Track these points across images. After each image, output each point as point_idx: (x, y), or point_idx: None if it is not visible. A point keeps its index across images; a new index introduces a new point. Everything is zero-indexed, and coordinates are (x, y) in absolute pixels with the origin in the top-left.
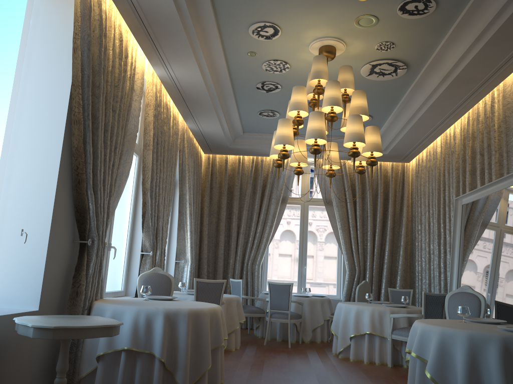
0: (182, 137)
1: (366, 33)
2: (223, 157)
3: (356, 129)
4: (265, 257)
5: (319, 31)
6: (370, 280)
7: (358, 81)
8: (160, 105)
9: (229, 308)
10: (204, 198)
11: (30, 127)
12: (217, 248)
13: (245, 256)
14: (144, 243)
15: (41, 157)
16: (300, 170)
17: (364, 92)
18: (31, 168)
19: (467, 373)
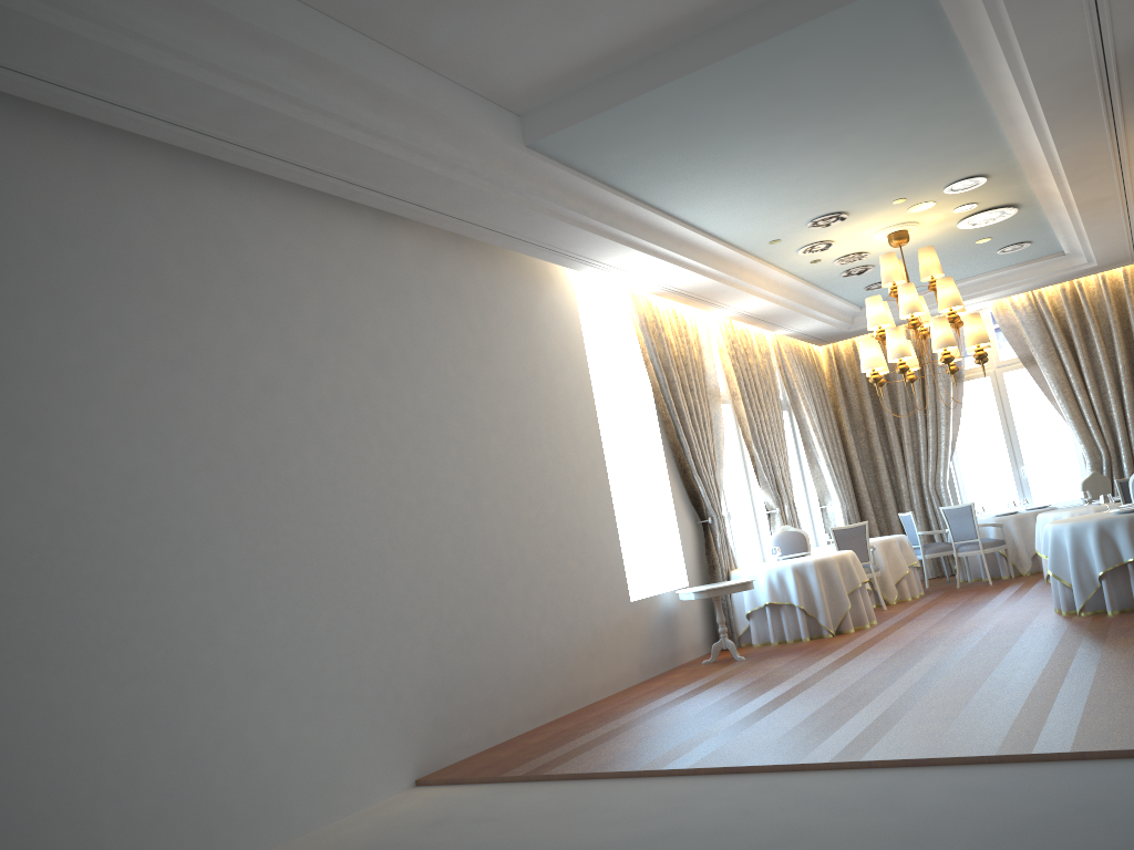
0: (777, 350)
1: (930, 210)
2: (848, 342)
3: (940, 333)
4: (955, 468)
5: (876, 227)
6: (1129, 463)
7: (967, 231)
8: (734, 341)
9: (890, 551)
10: (838, 410)
11: (632, 438)
12: (877, 474)
13: (920, 475)
14: (766, 501)
15: (649, 461)
16: (911, 377)
17: (948, 278)
18: (644, 472)
19: (1073, 561)
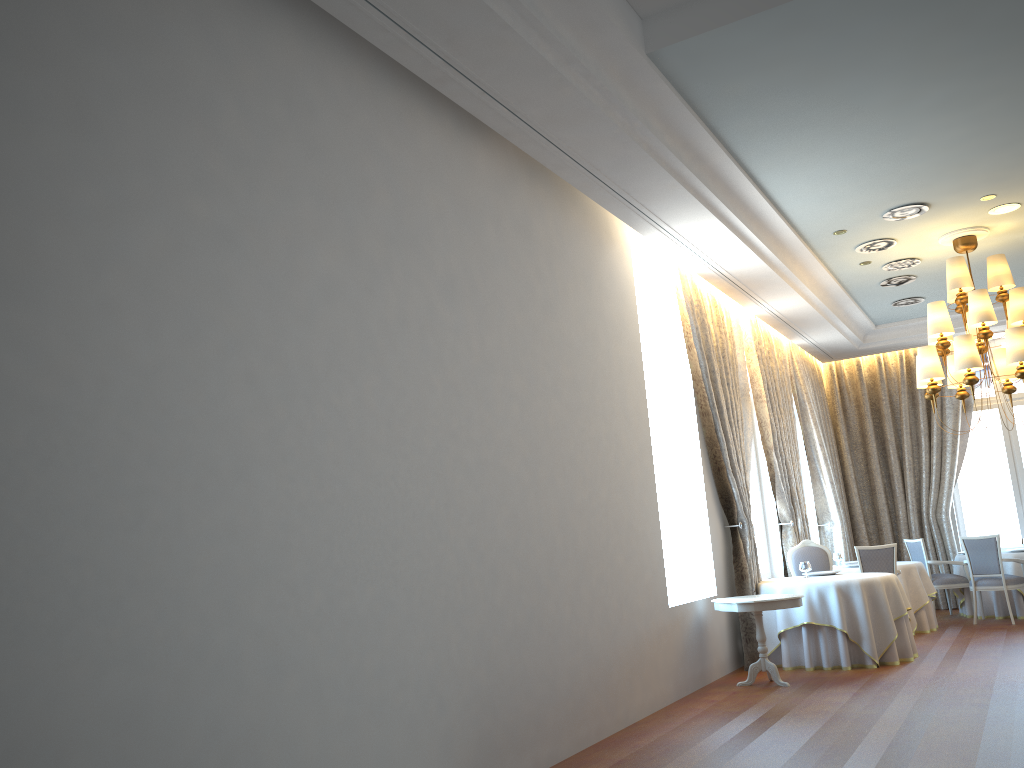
0: (790, 359)
1: (1010, 214)
2: (852, 361)
3: (1018, 345)
4: (955, 498)
5: (946, 228)
6: None
7: None
8: (760, 342)
9: (909, 578)
10: (837, 428)
11: (664, 428)
12: (874, 497)
13: (920, 502)
14: (780, 512)
15: (682, 454)
16: (963, 393)
17: None
18: (675, 466)
19: None
